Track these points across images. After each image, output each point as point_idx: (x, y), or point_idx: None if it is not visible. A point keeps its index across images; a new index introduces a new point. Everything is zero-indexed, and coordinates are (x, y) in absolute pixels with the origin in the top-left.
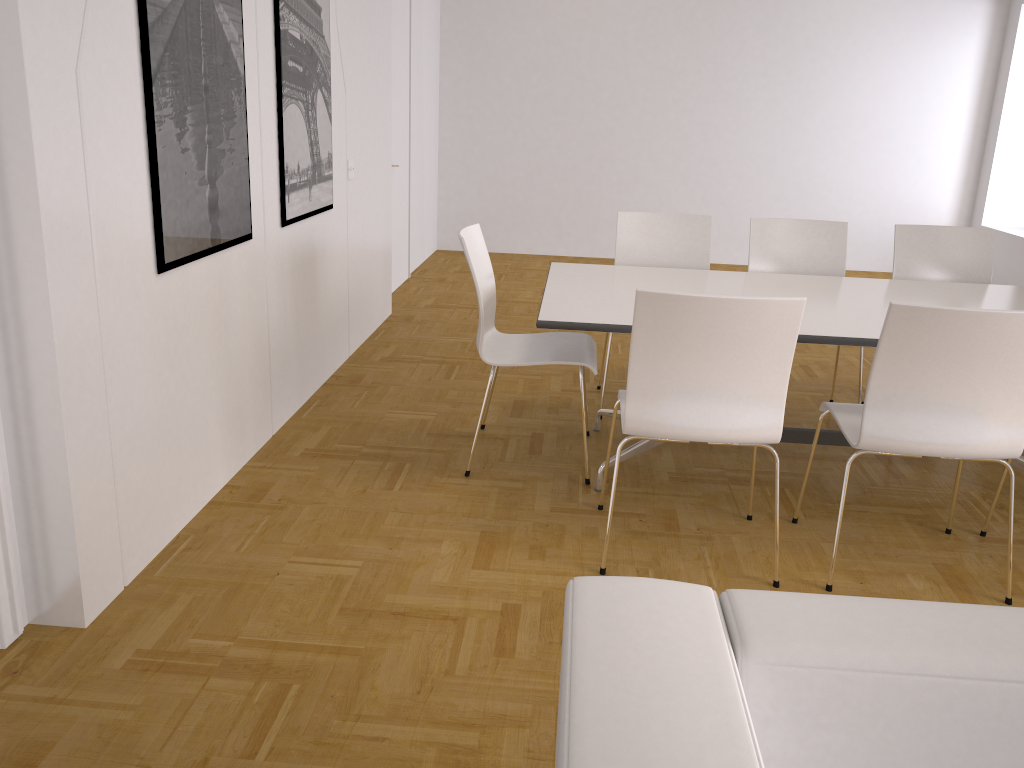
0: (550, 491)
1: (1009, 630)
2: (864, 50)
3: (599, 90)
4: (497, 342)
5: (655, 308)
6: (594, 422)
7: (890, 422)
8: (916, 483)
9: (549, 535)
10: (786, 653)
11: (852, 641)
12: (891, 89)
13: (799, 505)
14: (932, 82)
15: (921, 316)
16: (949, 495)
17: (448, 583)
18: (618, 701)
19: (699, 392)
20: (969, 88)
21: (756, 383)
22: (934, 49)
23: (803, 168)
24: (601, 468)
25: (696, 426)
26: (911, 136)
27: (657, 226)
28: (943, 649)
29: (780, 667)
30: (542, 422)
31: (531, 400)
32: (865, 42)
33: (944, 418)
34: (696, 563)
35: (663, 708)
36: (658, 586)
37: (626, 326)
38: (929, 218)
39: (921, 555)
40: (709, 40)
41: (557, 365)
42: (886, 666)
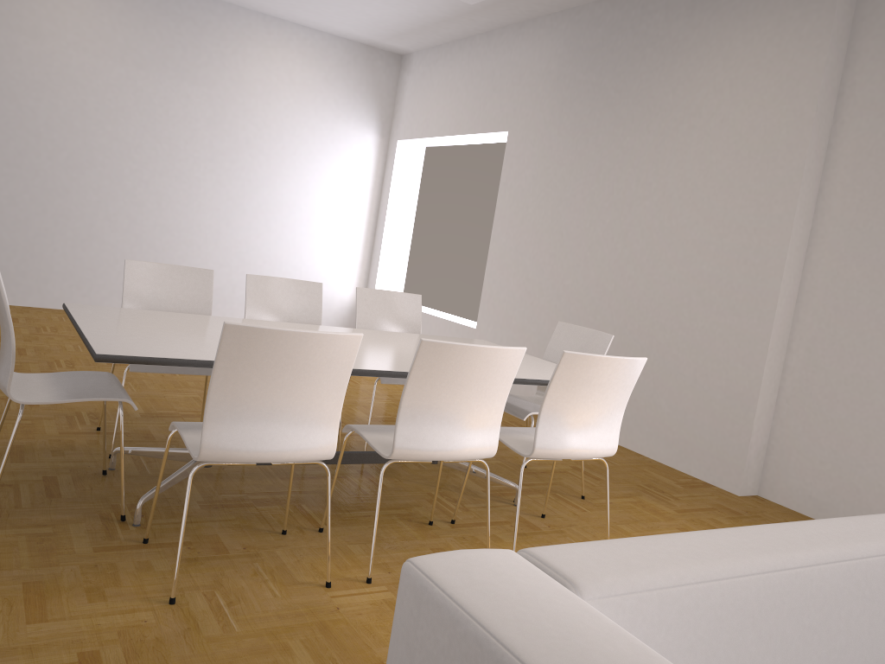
0: (86, 532)
1: (698, 546)
2: (291, 154)
3: (57, 150)
4: (16, 381)
5: (241, 340)
6: (106, 461)
7: (415, 435)
8: (394, 489)
9: (102, 575)
10: (605, 587)
11: (634, 569)
12: (311, 187)
13: (326, 515)
14: (339, 186)
15: (442, 349)
16: (420, 496)
17: (4, 644)
18: (553, 646)
19: (272, 417)
20: (364, 194)
21: (319, 407)
22: (340, 162)
23: (243, 241)
24: (141, 502)
25: (268, 448)
26: (325, 225)
27: (163, 275)
28: (682, 564)
29: (604, 599)
30: (50, 465)
31: (29, 444)
32: (292, 148)
33: (451, 429)
34: (255, 578)
35: (587, 643)
36: (481, 554)
37: (187, 360)
38: (338, 289)
39: (420, 544)
40: (165, 123)
41: (45, 409)
42: (661, 583)
